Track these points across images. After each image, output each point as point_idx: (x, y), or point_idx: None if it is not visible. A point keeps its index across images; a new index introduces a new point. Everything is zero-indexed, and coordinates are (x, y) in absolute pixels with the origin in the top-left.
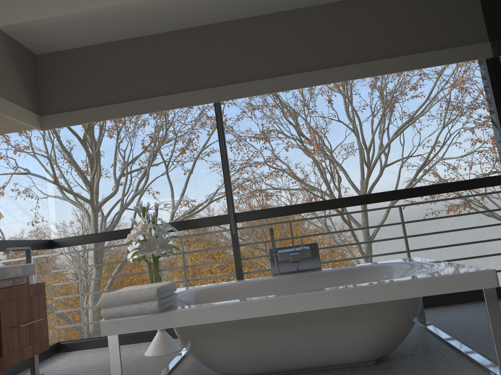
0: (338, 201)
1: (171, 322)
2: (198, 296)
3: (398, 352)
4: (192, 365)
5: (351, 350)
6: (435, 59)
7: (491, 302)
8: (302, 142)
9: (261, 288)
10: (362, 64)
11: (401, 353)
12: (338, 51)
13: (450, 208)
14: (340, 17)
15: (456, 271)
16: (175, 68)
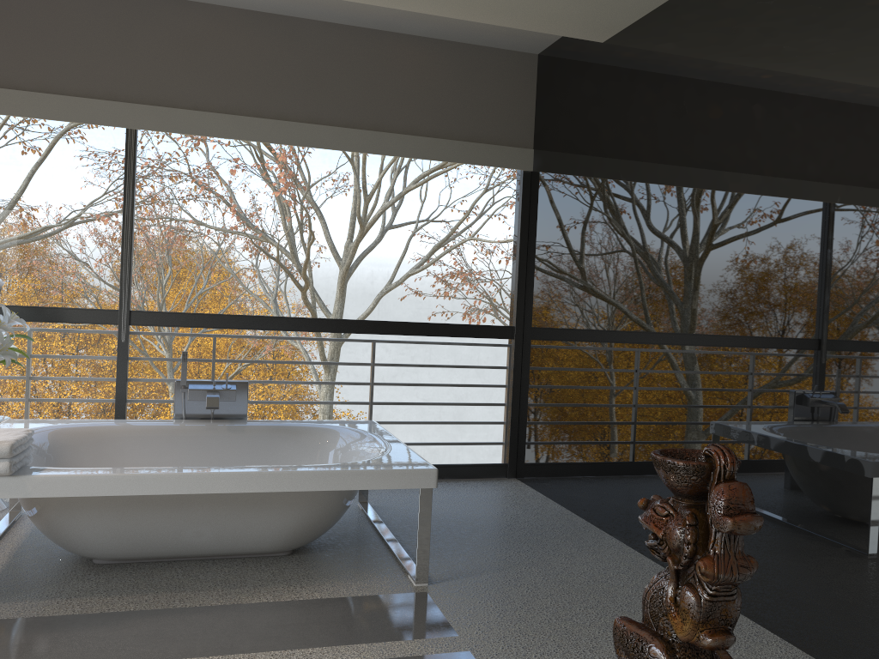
0: (292, 321)
1: (25, 490)
2: (55, 439)
3: (320, 541)
4: (29, 537)
5: (262, 538)
6: (463, 153)
7: (424, 504)
8: (263, 159)
9: (155, 438)
10: (367, 133)
11: (323, 543)
12: (338, 103)
13: (469, 312)
14: (351, 51)
15: (399, 464)
16: (68, 51)
